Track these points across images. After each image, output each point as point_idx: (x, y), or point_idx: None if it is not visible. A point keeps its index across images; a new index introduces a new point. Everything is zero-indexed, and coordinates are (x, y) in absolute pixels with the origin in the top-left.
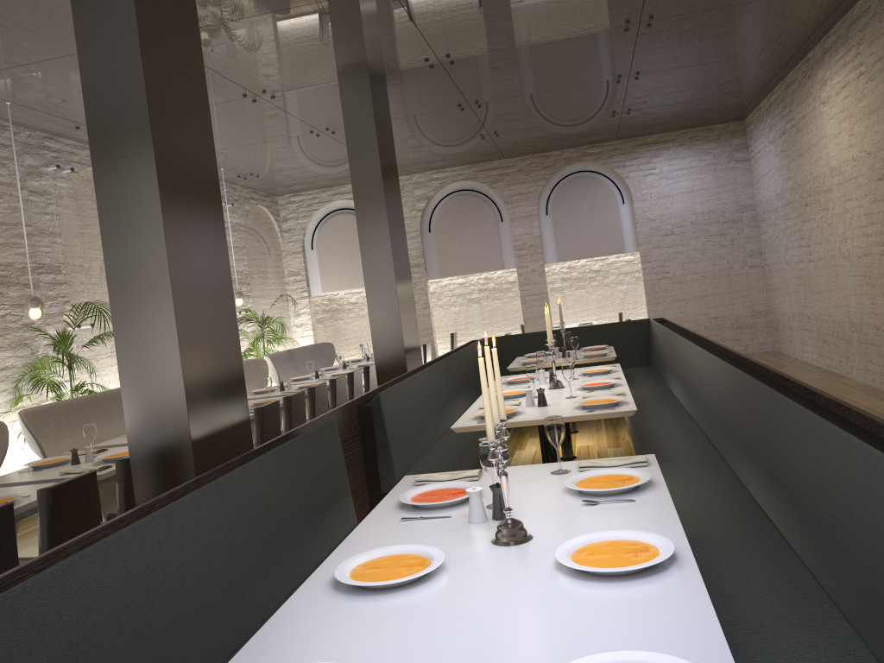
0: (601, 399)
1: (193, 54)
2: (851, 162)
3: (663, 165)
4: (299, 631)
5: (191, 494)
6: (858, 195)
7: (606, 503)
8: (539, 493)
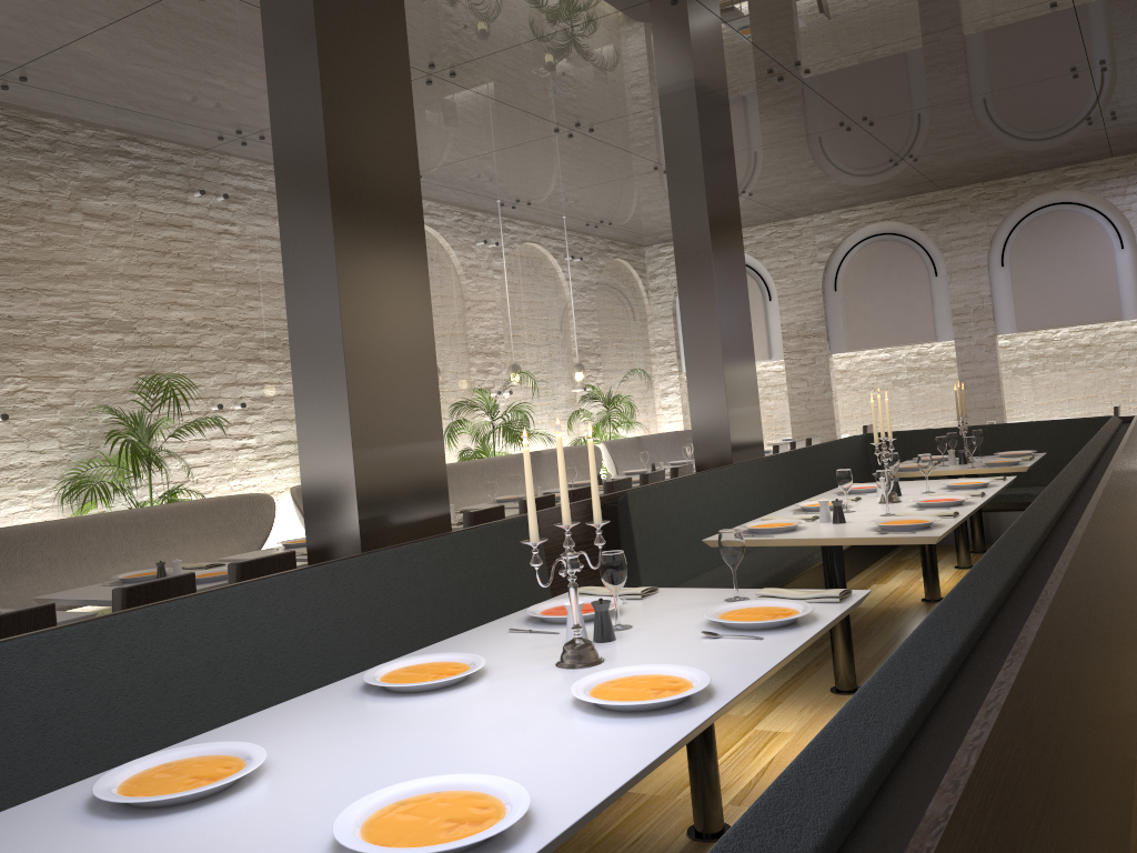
0: (912, 519)
1: (399, 100)
2: None
3: None
4: (285, 718)
5: (285, 575)
6: None
7: (728, 638)
8: (680, 619)
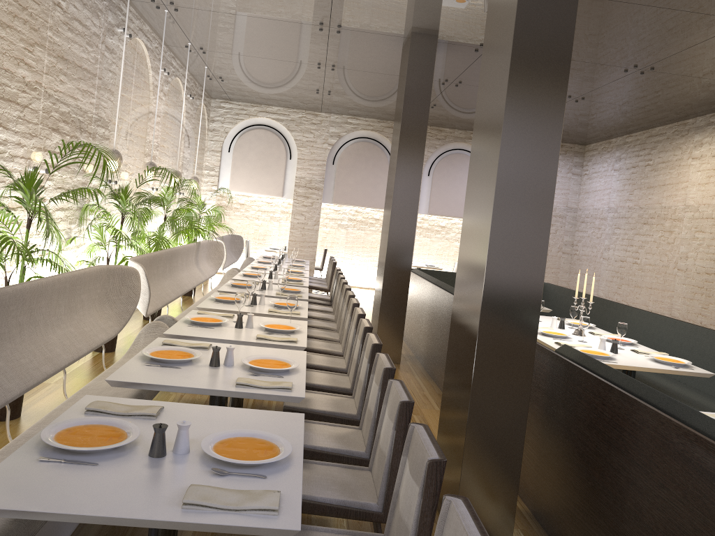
0: (662, 357)
1: None
2: (713, 207)
3: None
4: None
5: None
6: (713, 231)
7: None
8: None
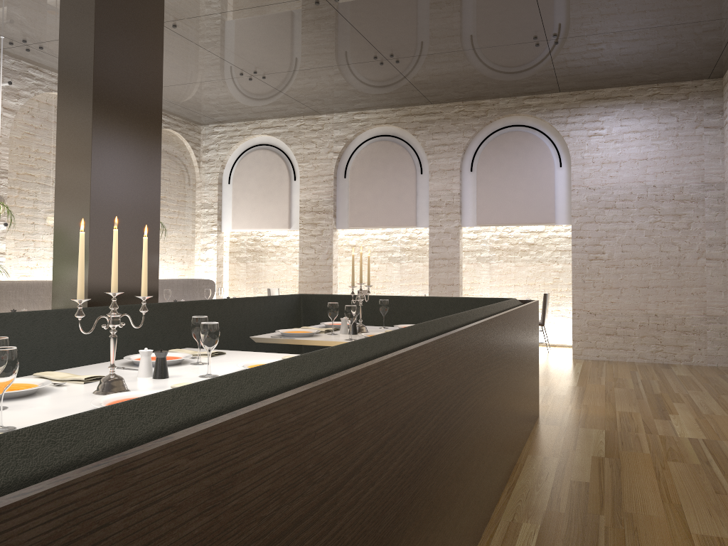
0: None
1: None
2: None
3: (613, 125)
4: None
5: None
6: None
7: None
8: None
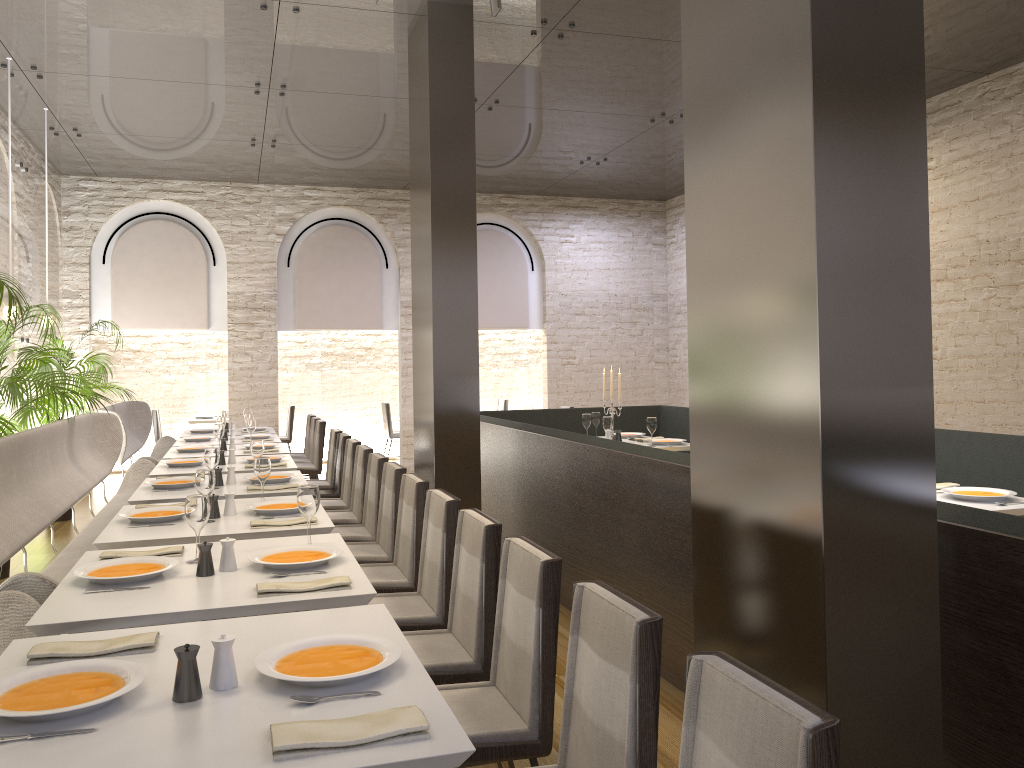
0: (960, 490)
1: None
2: None
3: (581, 234)
4: None
5: None
6: None
7: None
8: None
